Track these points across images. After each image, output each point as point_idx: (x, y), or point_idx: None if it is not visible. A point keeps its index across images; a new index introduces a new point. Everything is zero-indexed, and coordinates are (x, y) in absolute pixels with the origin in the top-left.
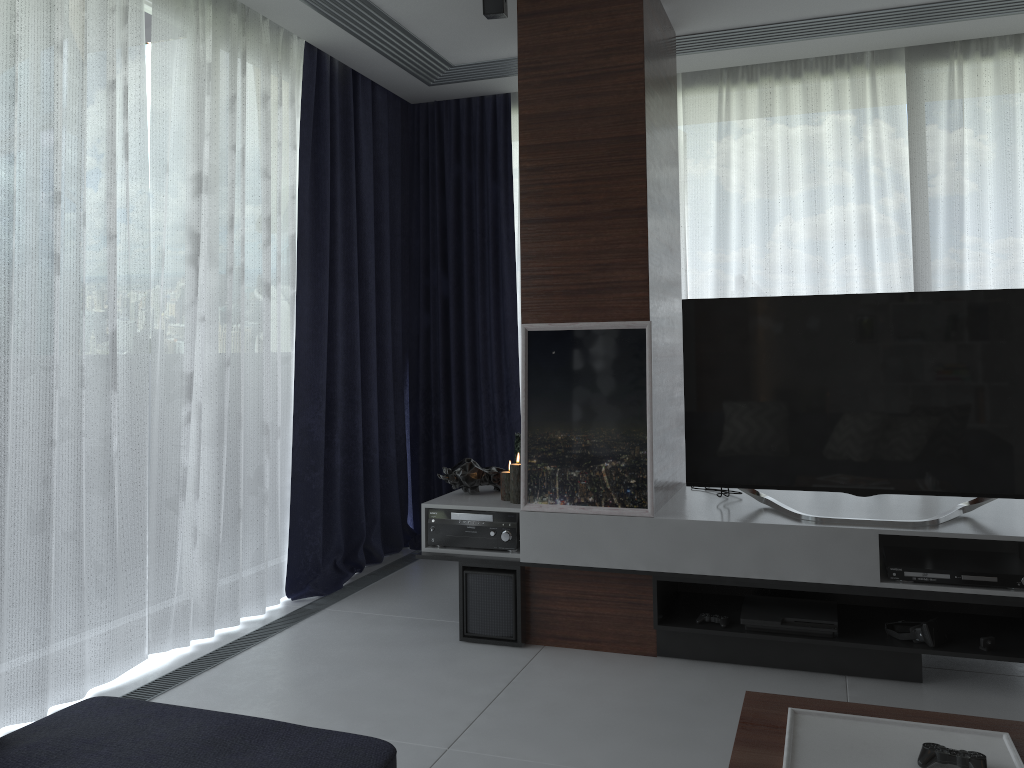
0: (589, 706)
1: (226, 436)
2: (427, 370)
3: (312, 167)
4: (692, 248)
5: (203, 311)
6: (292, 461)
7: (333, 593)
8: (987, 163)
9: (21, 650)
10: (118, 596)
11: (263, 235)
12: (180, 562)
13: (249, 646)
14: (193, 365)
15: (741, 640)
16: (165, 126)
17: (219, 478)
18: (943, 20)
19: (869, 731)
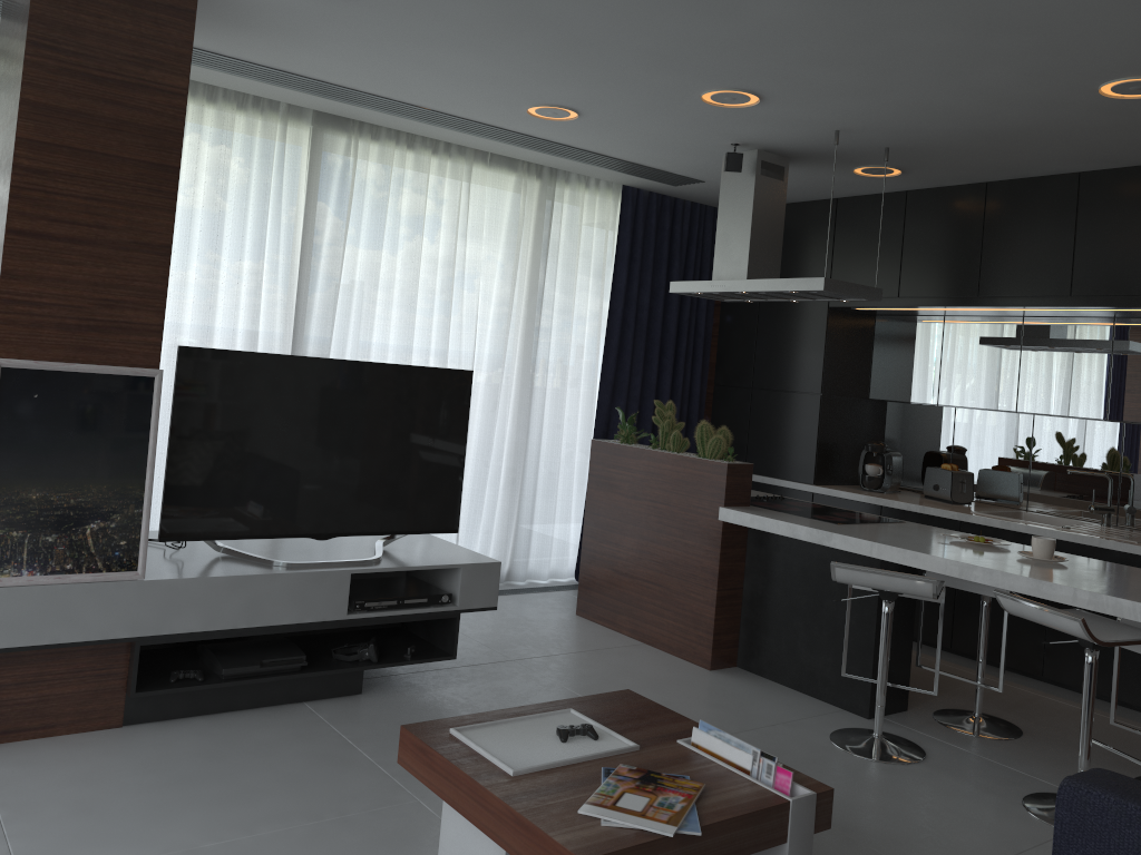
0: (118, 793)
1: None
2: None
3: None
4: None
5: None
6: None
7: None
8: (362, 233)
9: None
10: None
11: None
12: None
13: None
14: None
15: (215, 690)
16: None
17: None
18: (370, 107)
19: (510, 729)
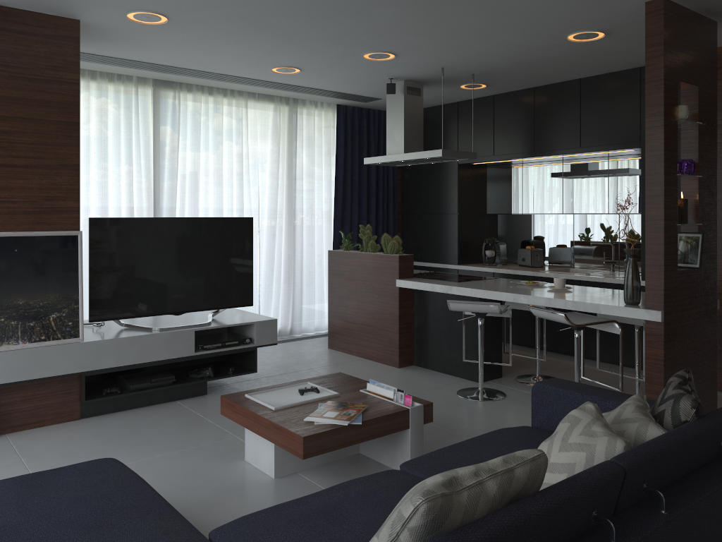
0: (82, 446)
1: None
2: None
3: None
4: None
5: None
6: None
7: None
8: (187, 145)
9: None
10: None
11: None
12: None
13: None
14: None
15: (127, 397)
16: None
17: None
18: (184, 75)
19: (275, 392)
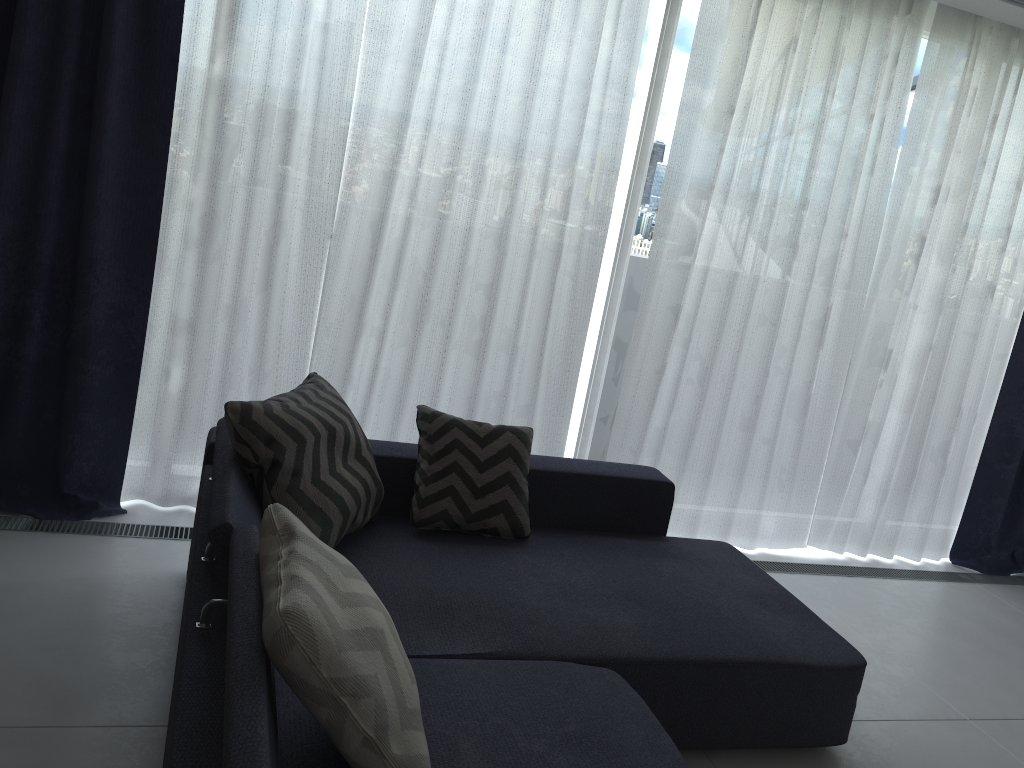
0: None
1: (913, 407)
2: None
3: None
4: None
5: (916, 301)
6: (983, 447)
7: (994, 576)
8: None
9: (719, 501)
10: (791, 494)
11: (998, 242)
12: (849, 490)
13: (885, 577)
14: (893, 344)
15: None
16: (915, 147)
17: (899, 438)
18: None
19: None
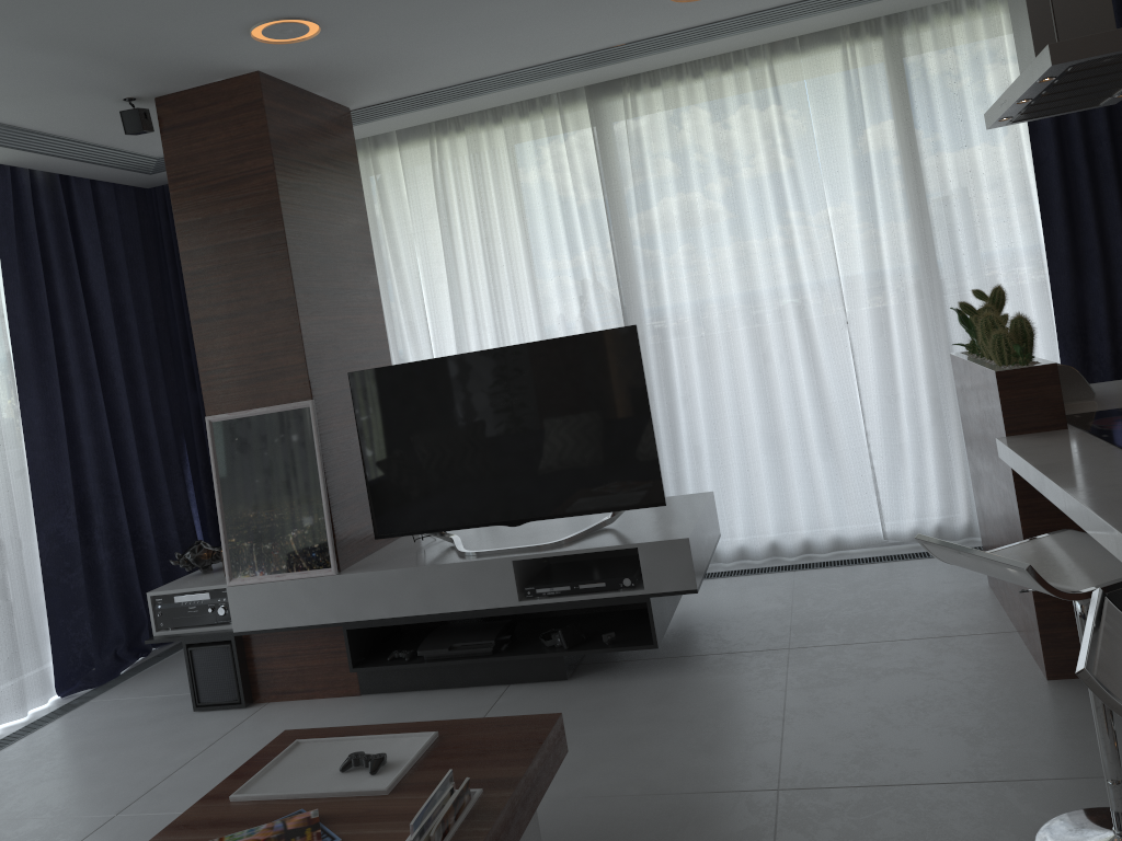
0: None
1: None
2: (205, 447)
3: (24, 281)
4: (429, 296)
5: None
6: (42, 568)
7: (107, 683)
8: (669, 186)
9: None
10: None
11: None
12: None
13: None
14: None
15: (425, 669)
16: None
17: None
18: (591, 67)
19: (338, 748)
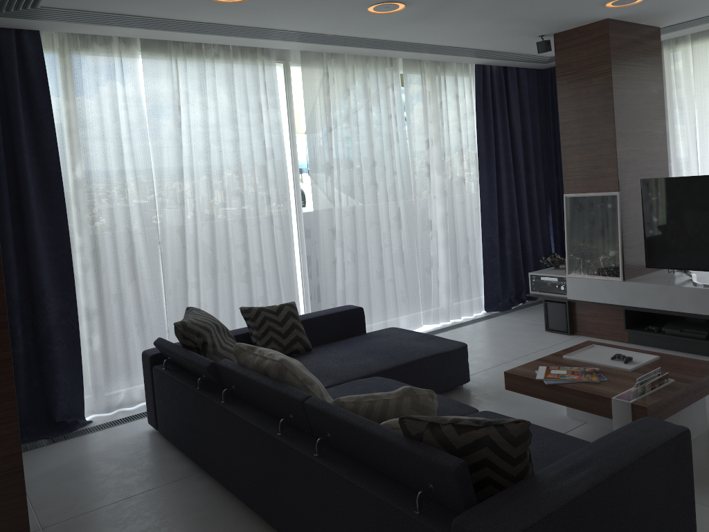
0: None
1: (448, 244)
2: (559, 206)
3: (484, 119)
4: (700, 134)
5: (434, 194)
6: (482, 253)
7: (505, 311)
8: None
9: (378, 316)
10: (409, 302)
11: (459, 157)
12: (433, 292)
13: (461, 326)
14: (431, 217)
15: (665, 338)
16: (412, 124)
17: (446, 260)
18: None
19: (611, 351)
